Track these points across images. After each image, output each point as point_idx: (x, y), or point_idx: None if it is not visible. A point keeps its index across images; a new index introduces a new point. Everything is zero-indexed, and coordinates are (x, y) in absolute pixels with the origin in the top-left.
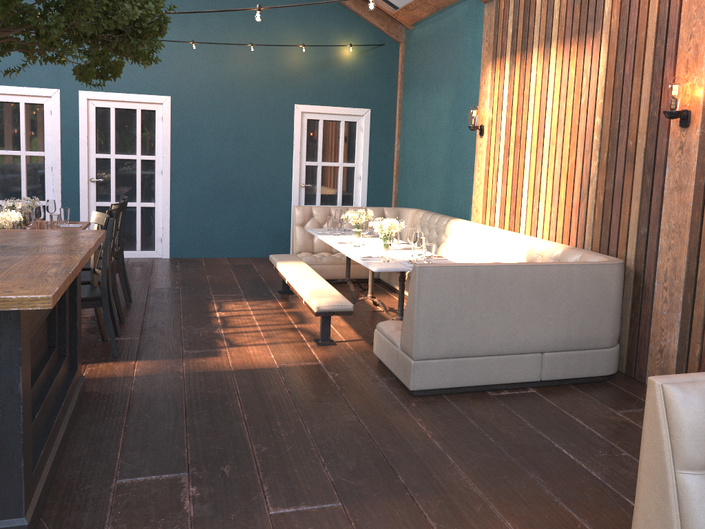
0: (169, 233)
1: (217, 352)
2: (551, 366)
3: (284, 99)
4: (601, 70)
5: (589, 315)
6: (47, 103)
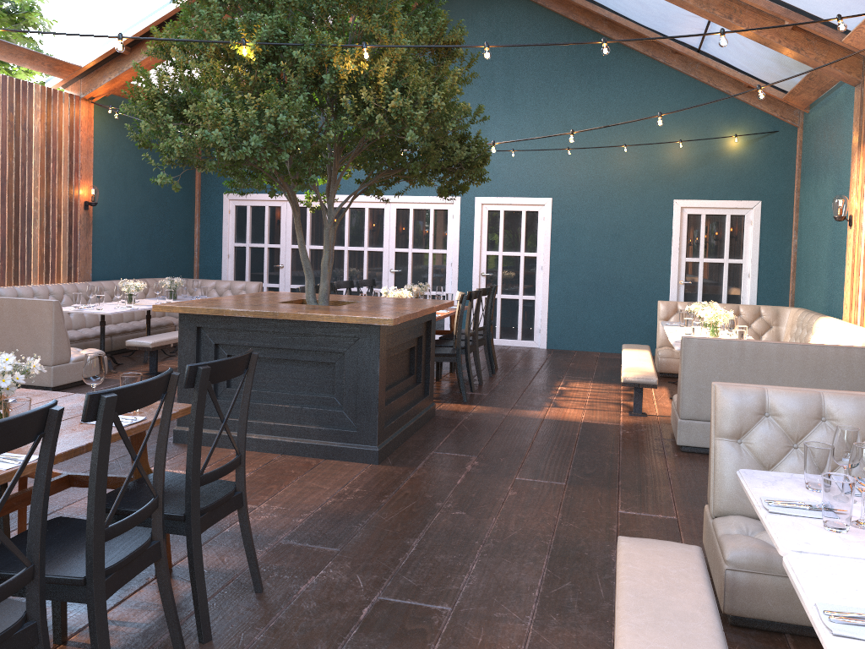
0: (547, 325)
1: (540, 408)
2: None
3: (662, 195)
4: None
5: None
6: (450, 209)
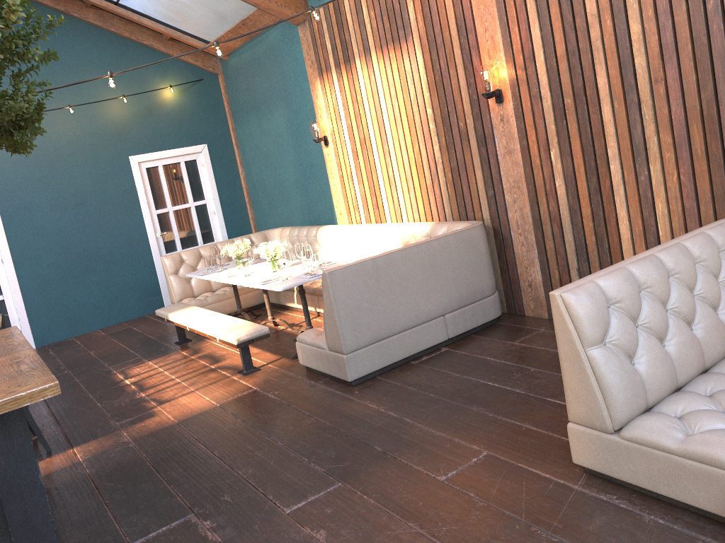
0: (29, 322)
1: (151, 413)
2: (453, 324)
3: (117, 154)
4: (421, 69)
5: (470, 273)
6: None
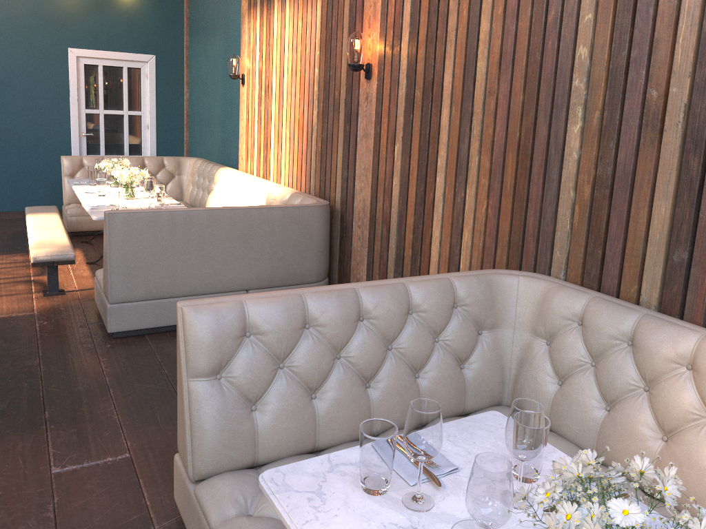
0: None
1: None
2: None
3: (56, 42)
4: (318, 23)
5: (293, 253)
6: None
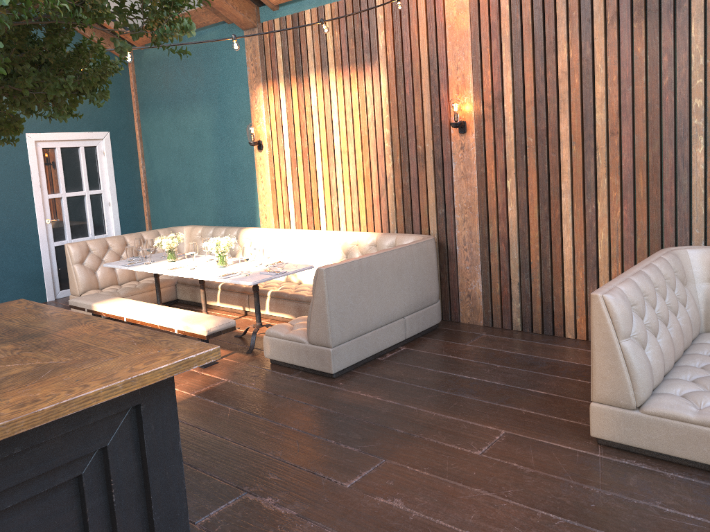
0: None
1: None
2: (410, 325)
3: None
4: (383, 92)
5: (425, 280)
6: None
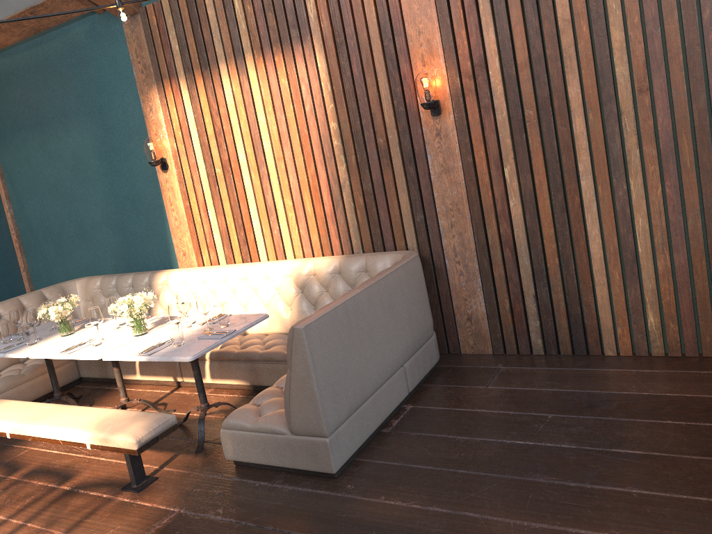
0: None
1: None
2: (411, 374)
3: None
4: (323, 75)
5: (418, 311)
6: None
